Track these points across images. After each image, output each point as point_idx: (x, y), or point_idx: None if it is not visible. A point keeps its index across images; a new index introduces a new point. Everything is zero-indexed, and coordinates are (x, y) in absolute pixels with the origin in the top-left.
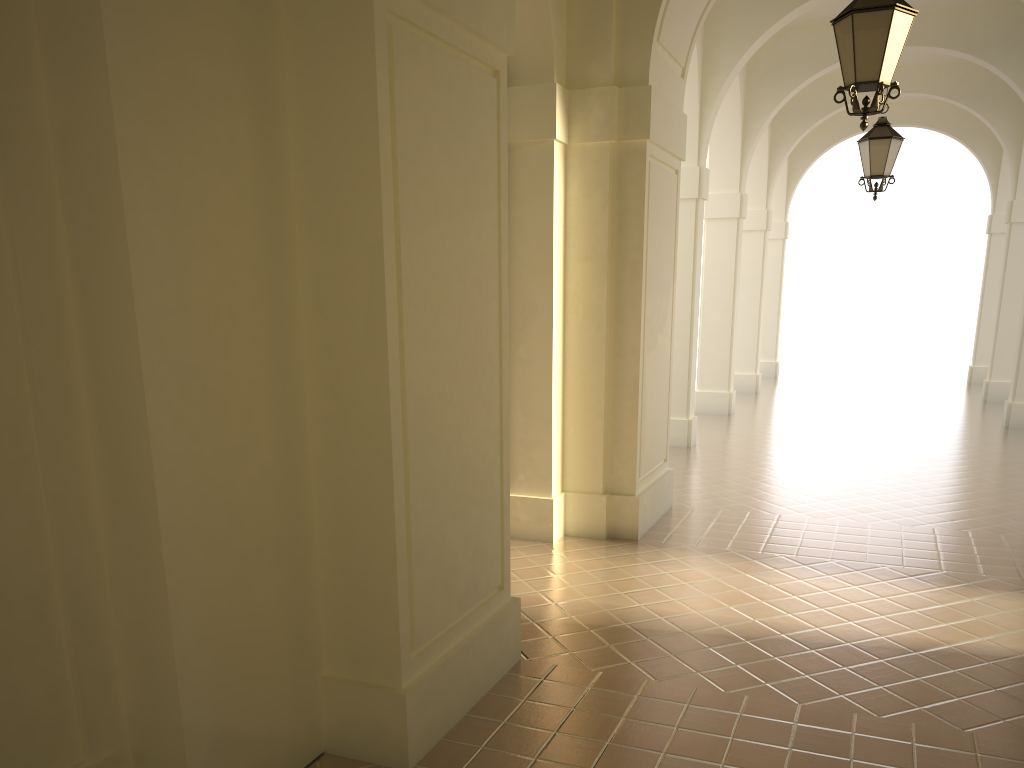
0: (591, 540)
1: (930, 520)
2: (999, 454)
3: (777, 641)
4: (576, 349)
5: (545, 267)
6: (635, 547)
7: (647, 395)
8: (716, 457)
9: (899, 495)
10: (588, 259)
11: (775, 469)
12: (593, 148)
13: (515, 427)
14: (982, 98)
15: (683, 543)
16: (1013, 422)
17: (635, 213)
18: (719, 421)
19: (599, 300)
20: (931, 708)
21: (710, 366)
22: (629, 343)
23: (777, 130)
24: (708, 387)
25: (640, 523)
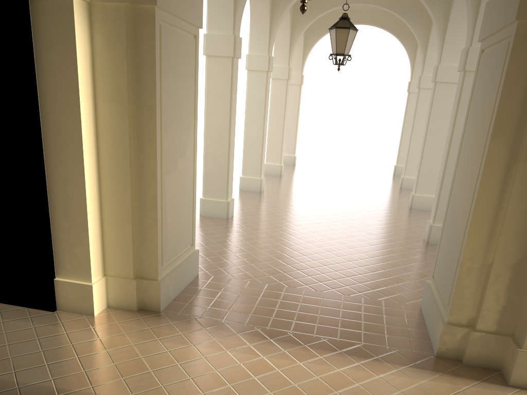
0: (125, 312)
1: (361, 289)
2: (405, 229)
3: None
4: (108, 171)
5: (74, 105)
6: (155, 320)
7: (168, 206)
8: (242, 228)
9: (345, 265)
10: (113, 101)
11: (275, 239)
12: (112, 8)
13: (61, 229)
14: (409, 12)
15: (192, 315)
16: (414, 205)
17: (149, 66)
18: (253, 197)
19: (123, 134)
20: None
21: (250, 162)
22: (149, 169)
23: (296, 18)
24: (248, 175)
25: (163, 299)
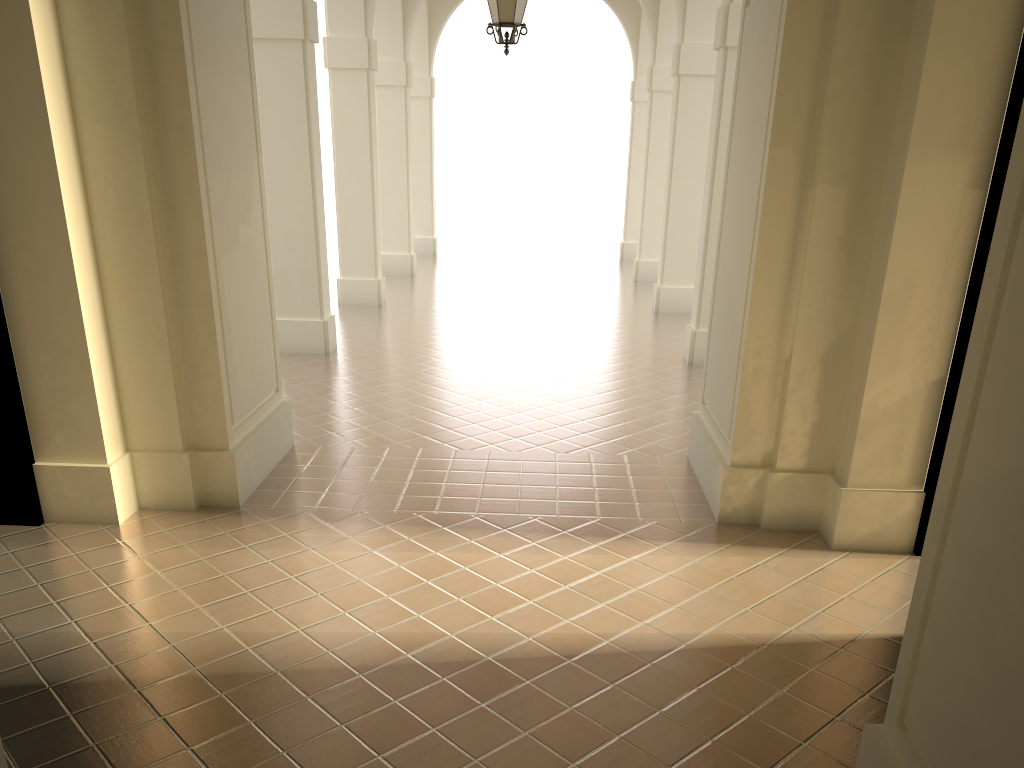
0: (176, 514)
1: (586, 442)
2: (651, 347)
3: (401, 668)
4: (114, 253)
5: (38, 129)
6: (234, 520)
7: (231, 314)
8: (358, 366)
9: (554, 409)
10: (110, 119)
11: (423, 380)
12: None
13: (36, 369)
14: None
15: (299, 506)
16: (662, 307)
17: (171, 51)
18: (367, 315)
19: (136, 181)
20: (588, 763)
21: (353, 249)
22: (191, 244)
23: None
24: (353, 274)
25: (241, 484)
